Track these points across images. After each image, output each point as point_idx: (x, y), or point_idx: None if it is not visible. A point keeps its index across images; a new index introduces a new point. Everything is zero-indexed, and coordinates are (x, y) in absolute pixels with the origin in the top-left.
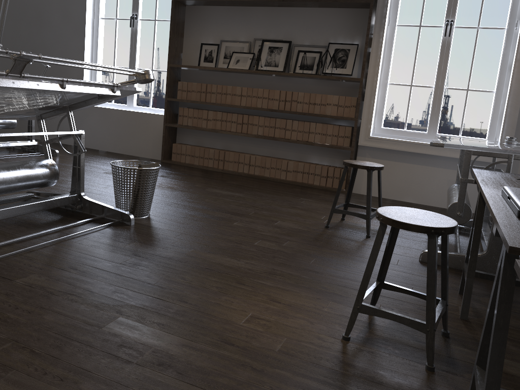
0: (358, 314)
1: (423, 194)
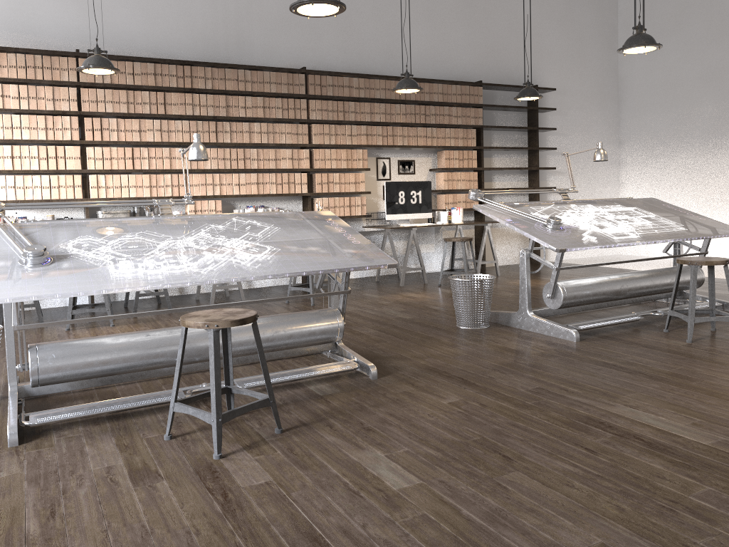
0: (79, 330)
1: None
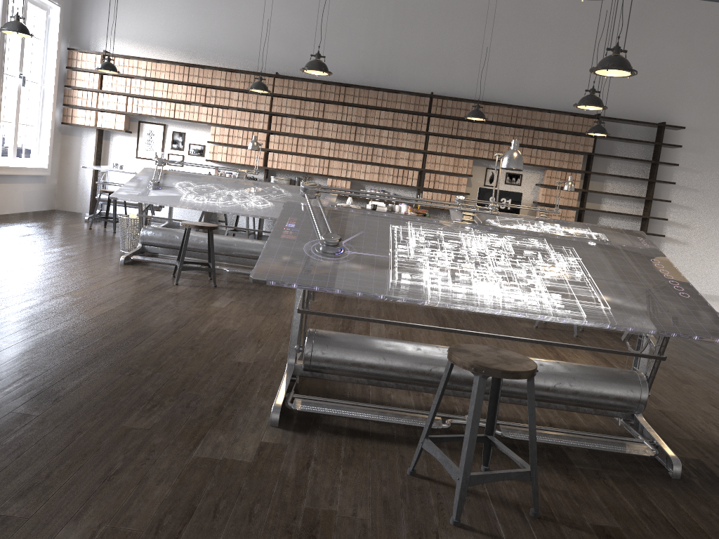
0: None
1: (13, 205)
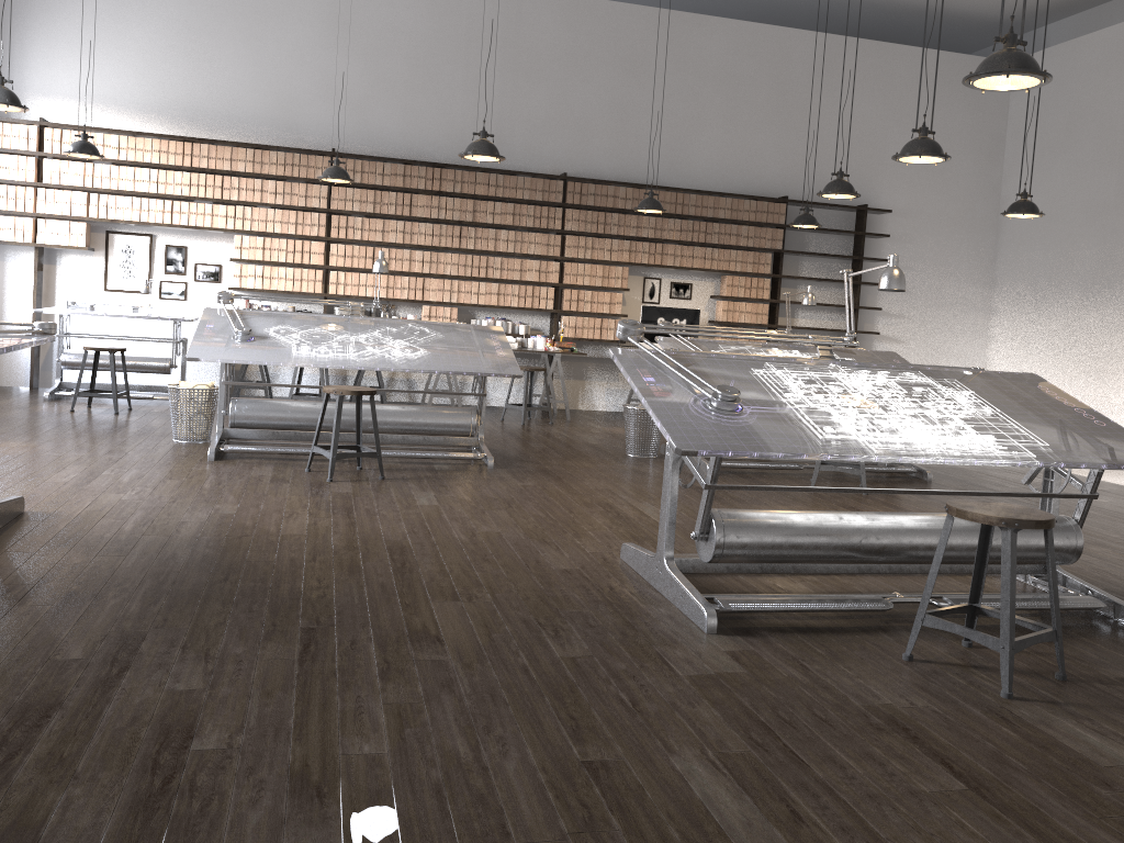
0: None
1: None
